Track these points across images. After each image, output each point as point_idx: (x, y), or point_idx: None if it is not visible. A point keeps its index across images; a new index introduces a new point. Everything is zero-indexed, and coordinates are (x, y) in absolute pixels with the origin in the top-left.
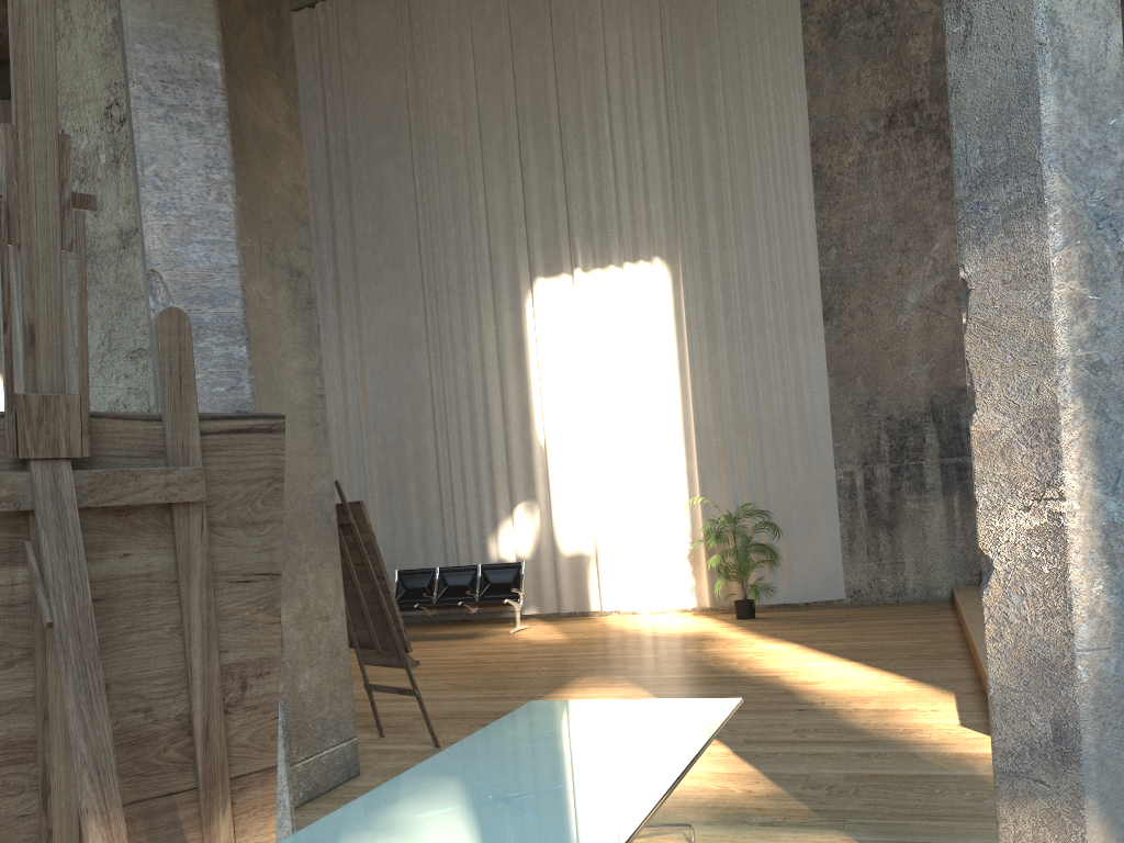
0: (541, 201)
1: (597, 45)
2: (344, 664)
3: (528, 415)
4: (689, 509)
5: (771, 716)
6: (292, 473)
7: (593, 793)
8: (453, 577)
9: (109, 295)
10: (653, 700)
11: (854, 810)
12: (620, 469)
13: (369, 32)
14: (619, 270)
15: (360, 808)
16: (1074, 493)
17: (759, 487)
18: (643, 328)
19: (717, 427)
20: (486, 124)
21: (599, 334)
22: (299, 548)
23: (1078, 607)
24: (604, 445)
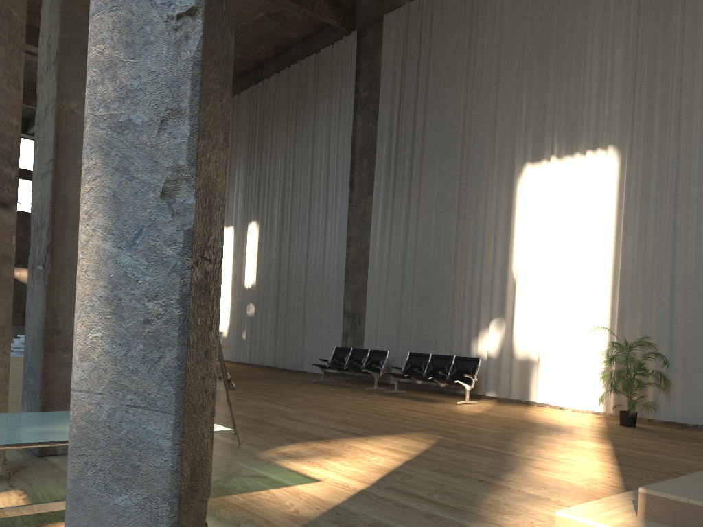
0: (536, 109)
1: None
2: None
3: (507, 258)
4: (609, 337)
5: (451, 478)
6: None
7: None
8: (438, 362)
9: (40, 144)
10: None
11: None
12: (563, 301)
13: (449, 7)
14: (583, 156)
15: None
16: (80, 243)
17: (665, 326)
18: (594, 199)
19: (639, 276)
20: (509, 58)
21: (562, 202)
22: None
23: (74, 349)
24: (555, 283)
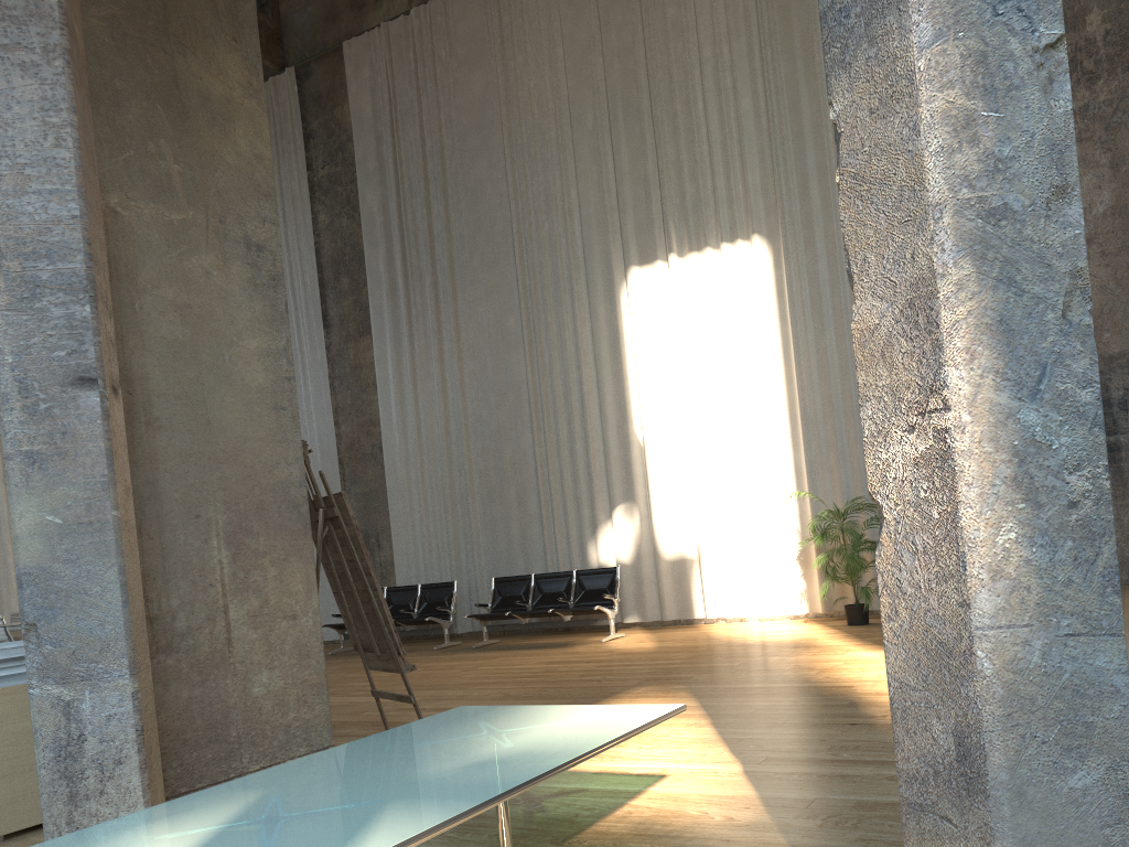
0: (634, 186)
1: (688, 15)
2: (317, 667)
3: (625, 412)
4: (798, 506)
5: (814, 730)
6: (247, 460)
7: (371, 816)
8: (548, 584)
9: None
10: (585, 706)
11: (839, 846)
12: (722, 465)
13: (460, 31)
14: (717, 252)
15: (113, 826)
16: (961, 398)
17: None
18: (743, 312)
19: (826, 415)
20: (576, 112)
21: (697, 321)
22: (255, 540)
23: (974, 565)
24: (705, 440)
